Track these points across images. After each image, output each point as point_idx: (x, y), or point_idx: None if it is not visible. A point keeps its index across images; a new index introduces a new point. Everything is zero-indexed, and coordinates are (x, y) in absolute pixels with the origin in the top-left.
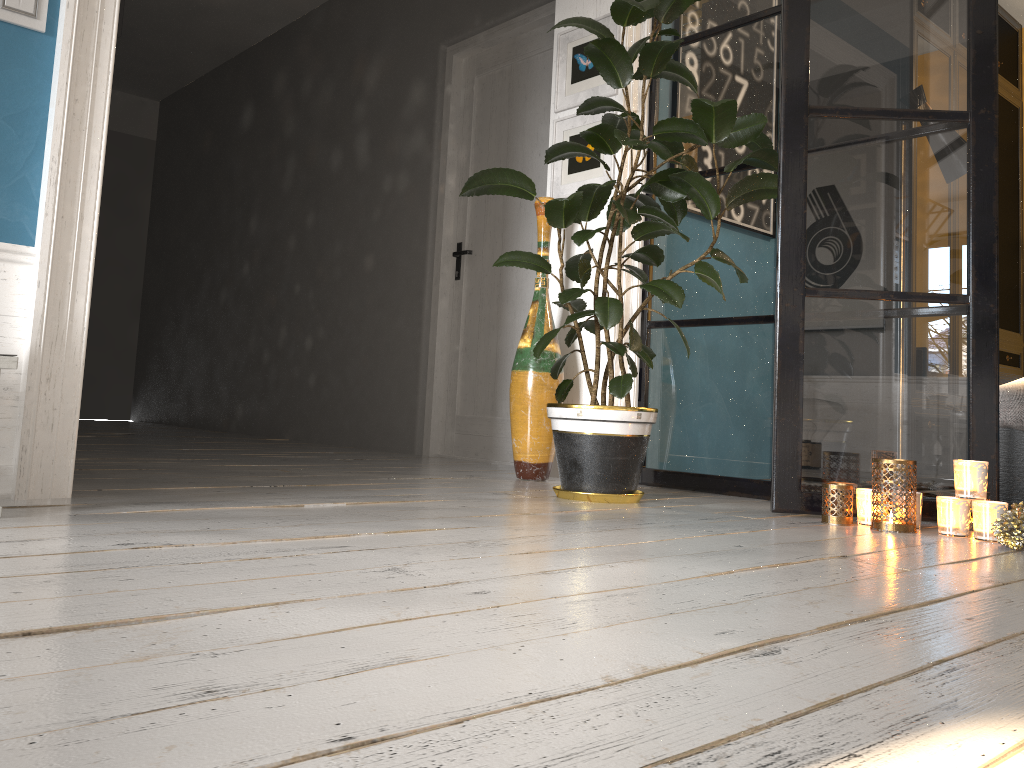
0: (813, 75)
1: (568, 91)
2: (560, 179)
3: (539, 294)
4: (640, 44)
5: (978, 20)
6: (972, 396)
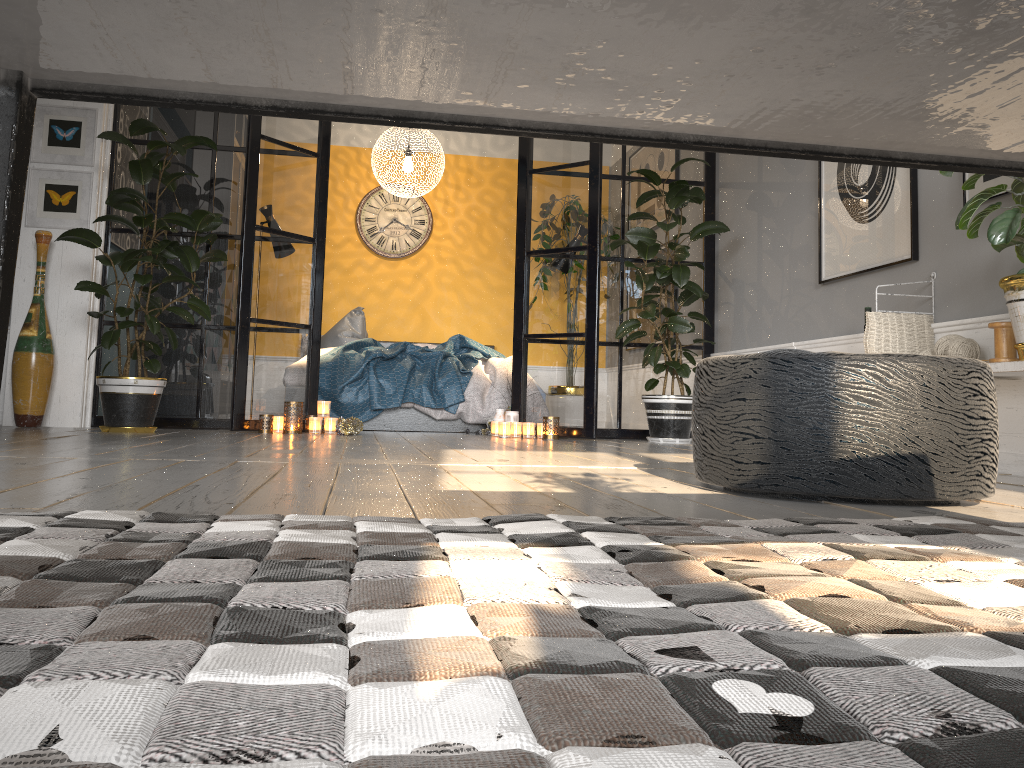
0: (258, 209)
1: (45, 150)
2: (36, 213)
3: (40, 299)
4: (150, 158)
5: (321, 195)
6: (310, 372)
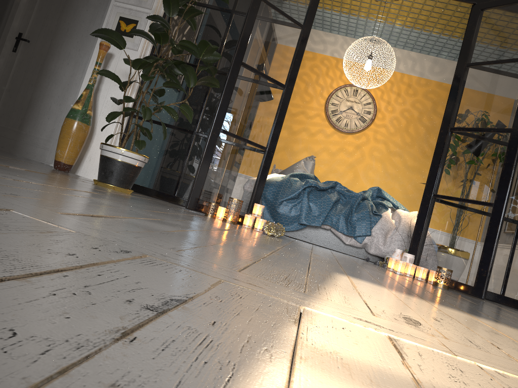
0: (247, 51)
1: None
2: None
3: (91, 86)
4: (181, 1)
5: (297, 55)
6: (258, 182)
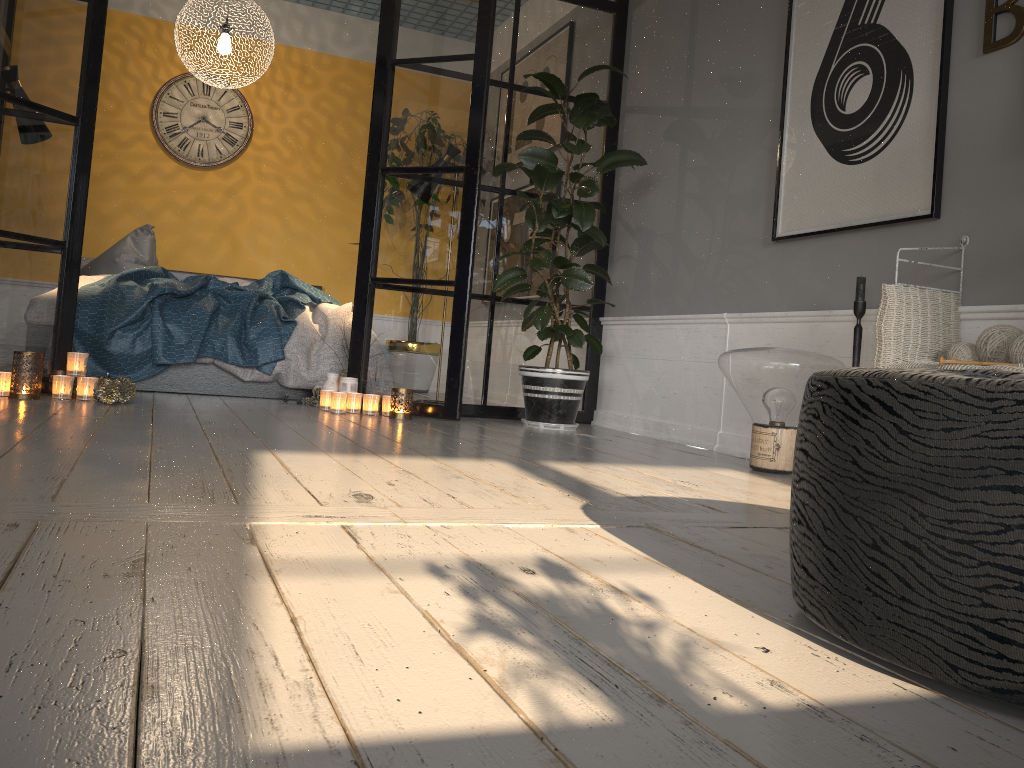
0: None
1: None
2: None
3: None
4: None
5: (92, 57)
6: (62, 309)
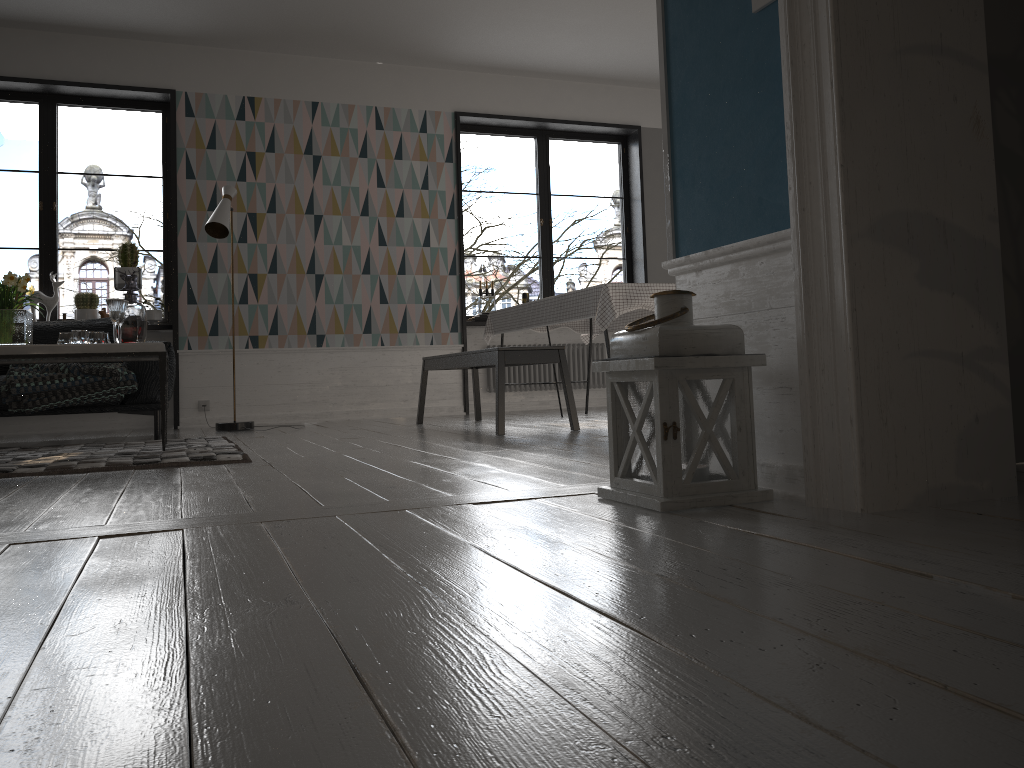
0: None
1: None
2: None
3: None
4: None
5: None
6: None
